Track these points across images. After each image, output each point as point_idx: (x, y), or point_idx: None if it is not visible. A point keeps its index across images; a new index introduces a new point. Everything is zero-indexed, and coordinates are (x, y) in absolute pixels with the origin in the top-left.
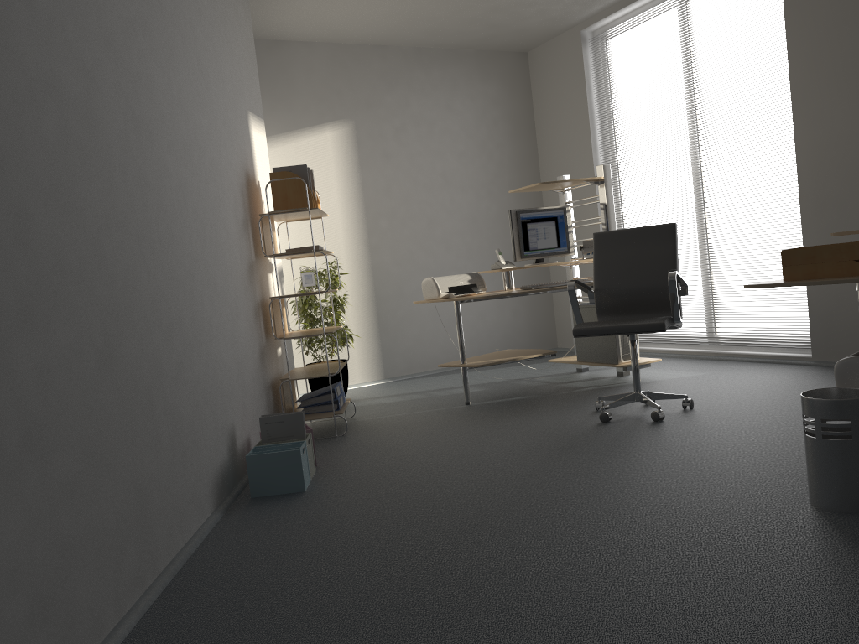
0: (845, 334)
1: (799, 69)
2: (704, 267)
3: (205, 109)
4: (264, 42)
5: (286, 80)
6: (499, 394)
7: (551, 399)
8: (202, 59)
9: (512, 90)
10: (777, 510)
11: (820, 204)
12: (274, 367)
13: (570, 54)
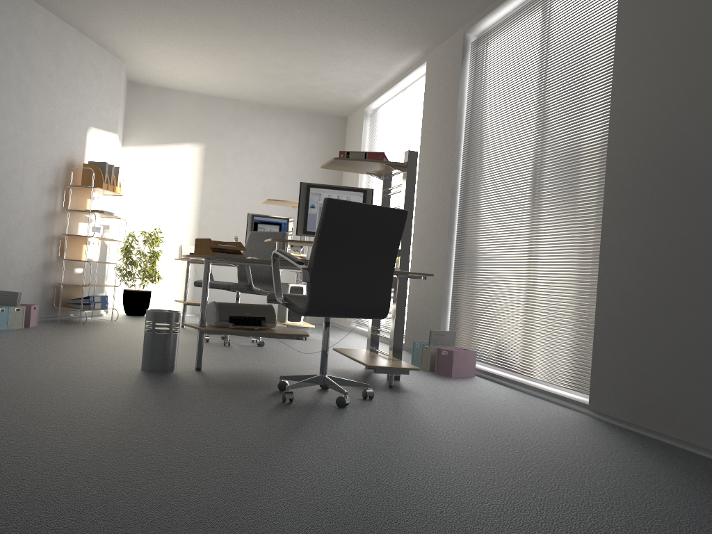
0: (415, 330)
1: (422, 152)
2: None
3: (17, 121)
4: (154, 87)
5: (163, 113)
6: None
7: None
8: (25, 95)
9: (329, 141)
10: (126, 366)
11: (418, 242)
12: (65, 277)
13: (359, 123)
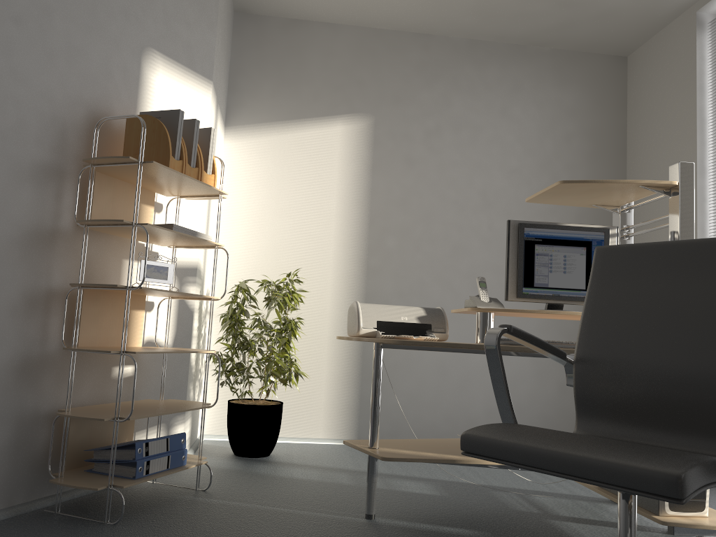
0: None
1: None
2: None
3: None
4: (280, 20)
5: (298, 63)
6: (442, 511)
7: None
8: None
9: (598, 100)
10: None
11: None
12: (87, 391)
13: (680, 47)
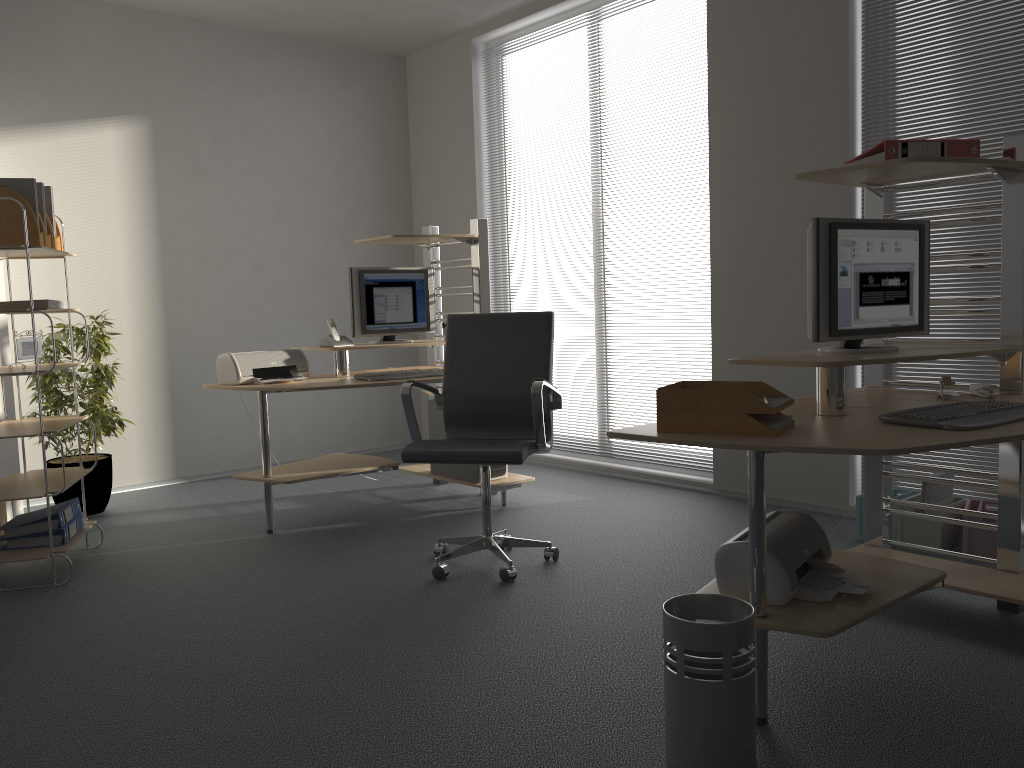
0: None
1: (721, 126)
2: (599, 358)
3: None
4: None
5: (47, 49)
6: (320, 516)
7: (384, 530)
8: None
9: (382, 103)
10: None
11: (734, 297)
12: None
13: (457, 68)
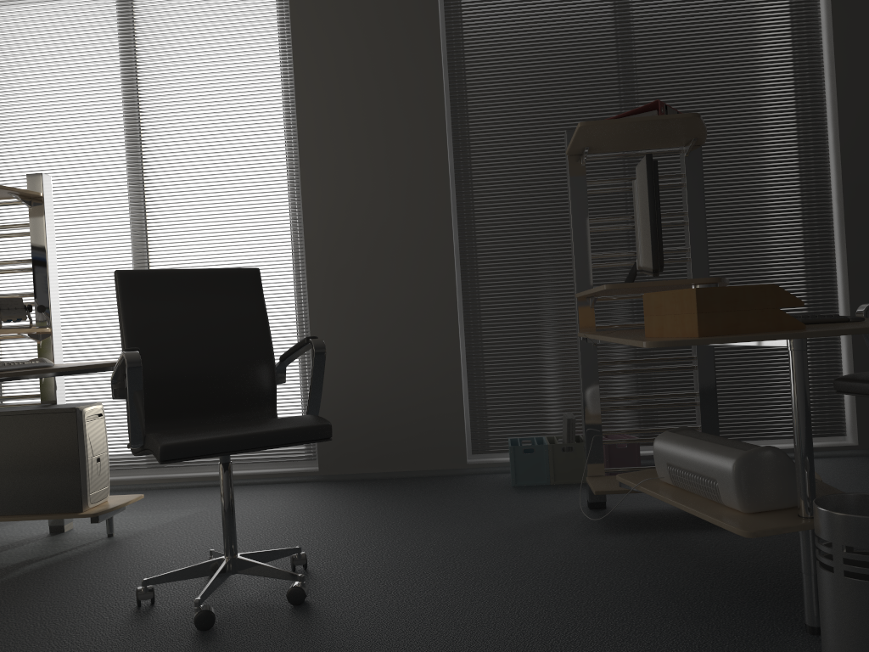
0: (362, 438)
1: (311, 113)
2: None
3: None
4: None
5: None
6: None
7: None
8: None
9: None
10: None
11: (335, 278)
12: None
13: None
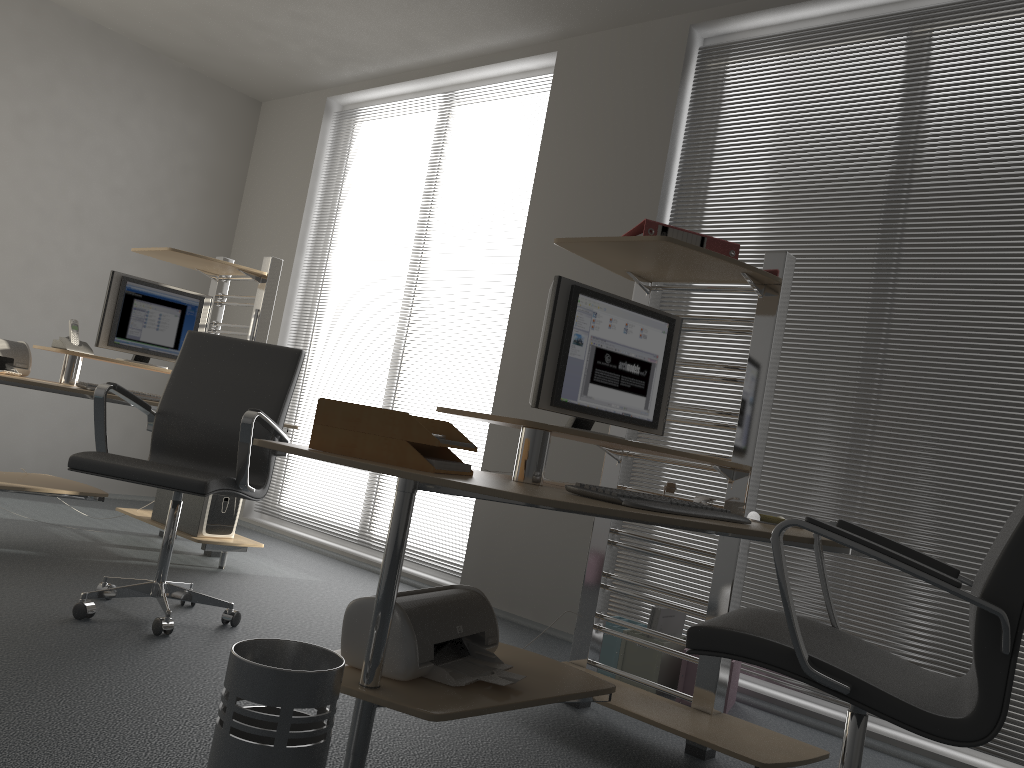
0: (501, 569)
1: (538, 224)
2: None
3: None
4: None
5: None
6: None
7: (59, 564)
8: None
9: (224, 139)
10: None
11: (517, 395)
12: None
13: (308, 122)
